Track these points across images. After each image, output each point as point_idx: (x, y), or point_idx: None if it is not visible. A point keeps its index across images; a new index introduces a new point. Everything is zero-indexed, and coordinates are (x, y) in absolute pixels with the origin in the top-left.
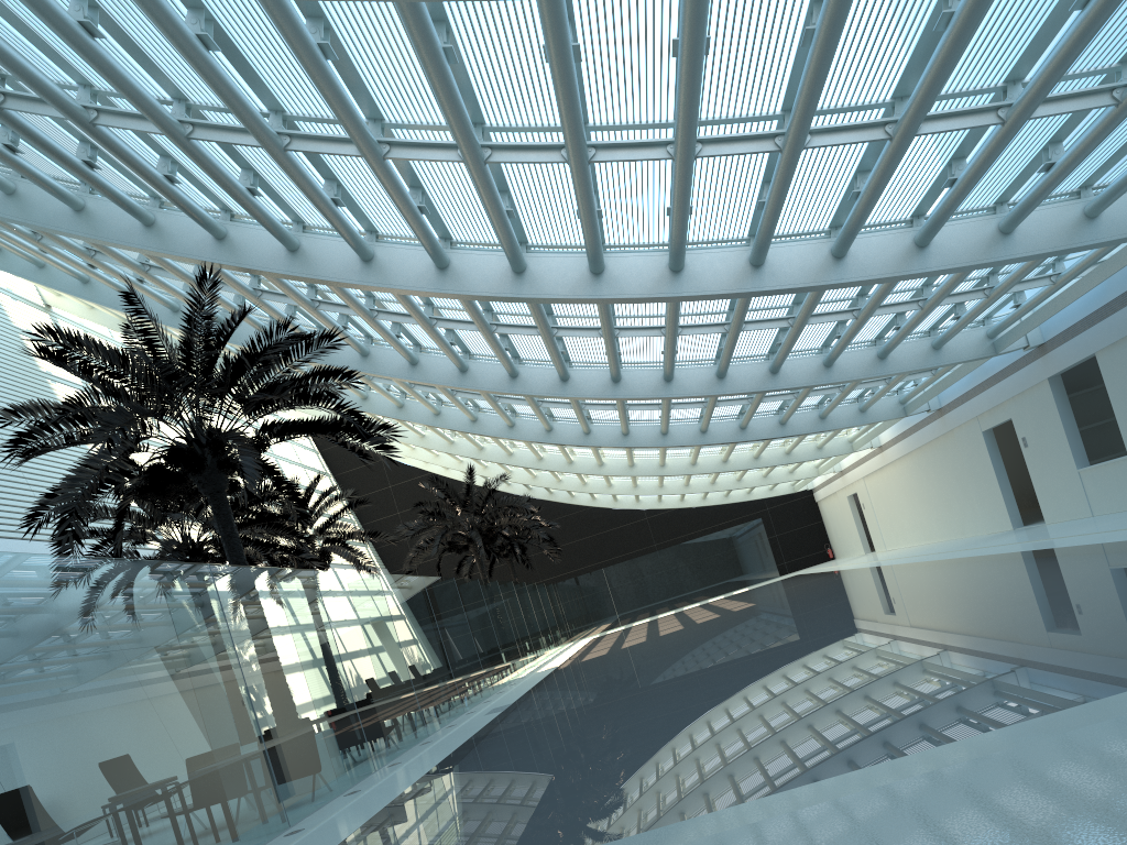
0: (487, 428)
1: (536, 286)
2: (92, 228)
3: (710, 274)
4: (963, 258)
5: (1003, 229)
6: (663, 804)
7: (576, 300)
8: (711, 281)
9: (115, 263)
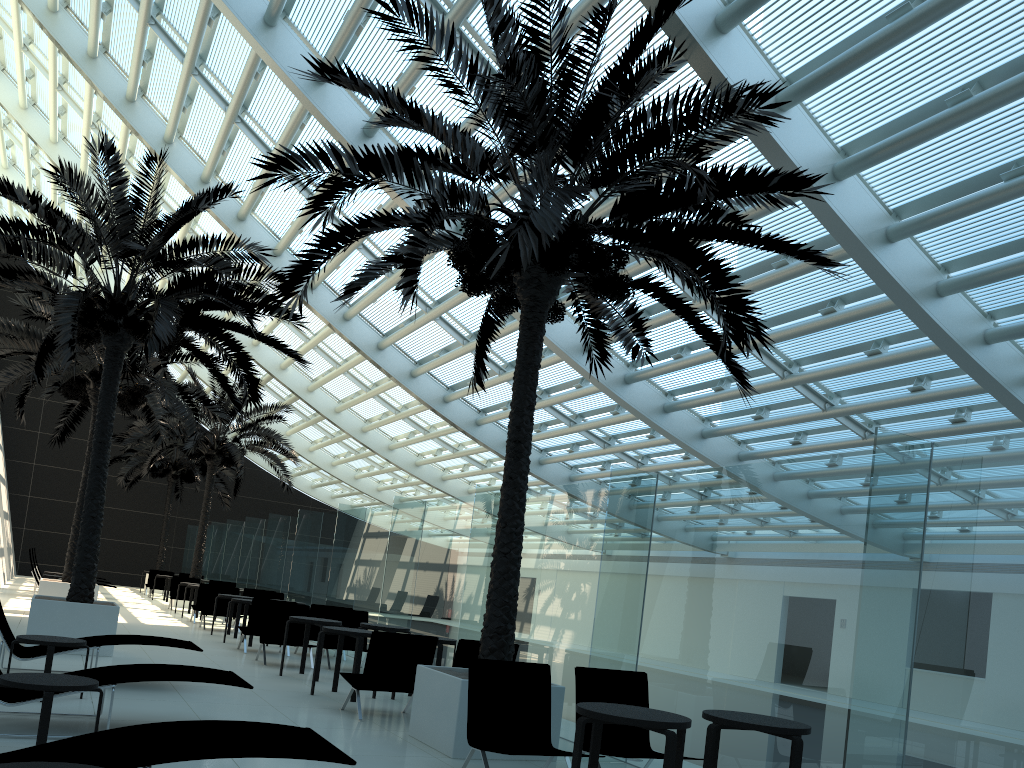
0: (389, 364)
1: (946, 318)
2: None
3: None
4: None
5: None
6: None
7: (959, 354)
8: None
9: None
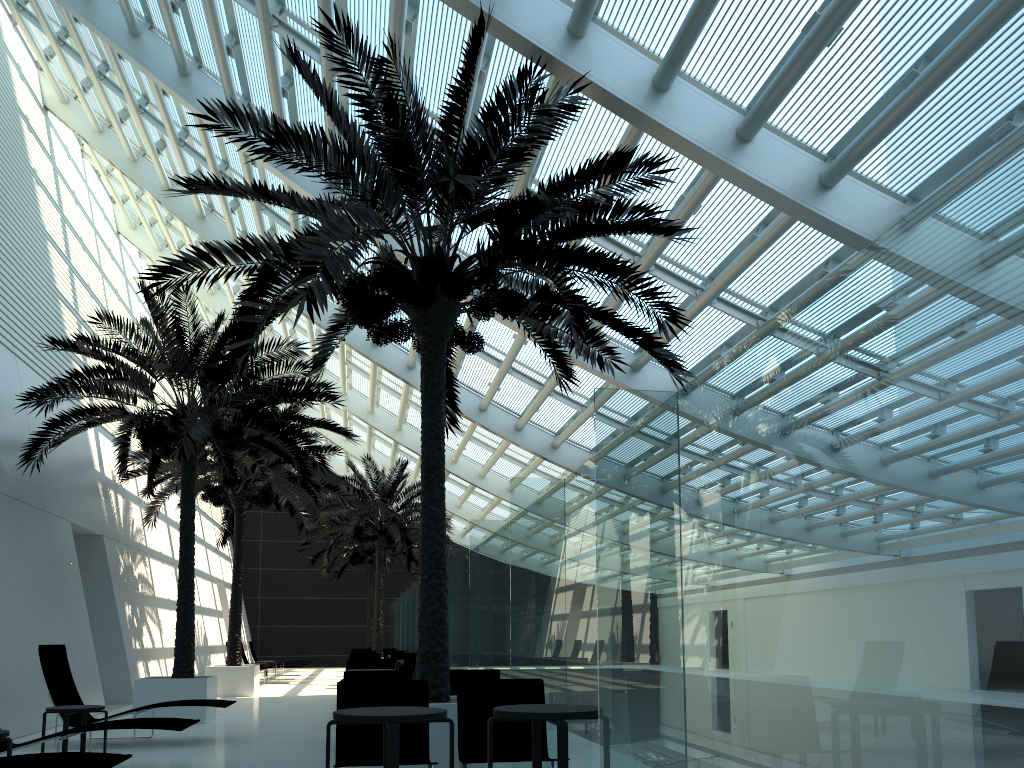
0: (493, 422)
1: None
2: None
3: None
4: None
5: None
6: None
7: None
8: None
9: (298, 46)
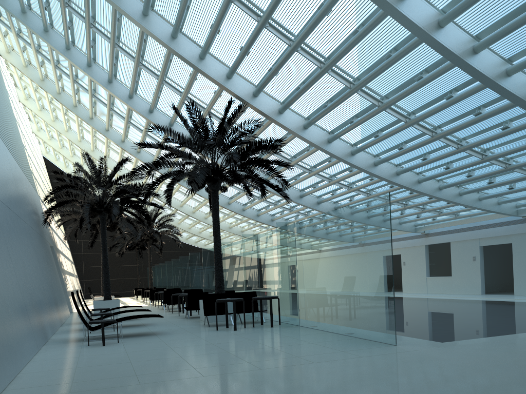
0: (204, 194)
1: (357, 161)
2: (205, 68)
3: (406, 180)
4: (469, 203)
5: (480, 199)
6: (525, 328)
7: (366, 171)
8: (406, 182)
9: (149, 73)
